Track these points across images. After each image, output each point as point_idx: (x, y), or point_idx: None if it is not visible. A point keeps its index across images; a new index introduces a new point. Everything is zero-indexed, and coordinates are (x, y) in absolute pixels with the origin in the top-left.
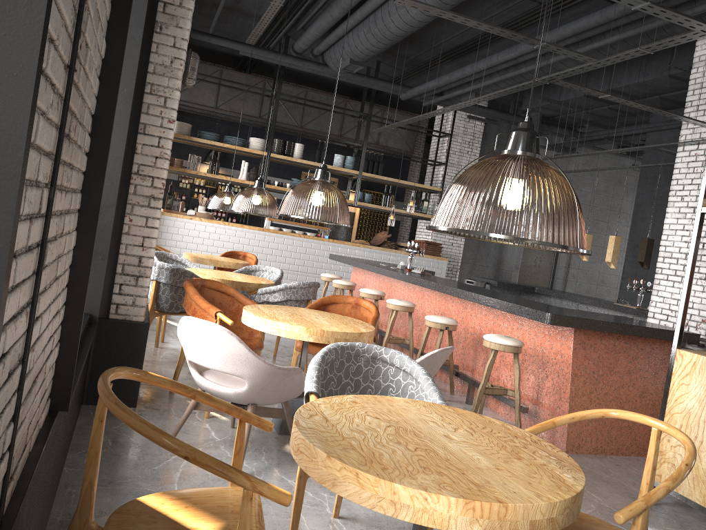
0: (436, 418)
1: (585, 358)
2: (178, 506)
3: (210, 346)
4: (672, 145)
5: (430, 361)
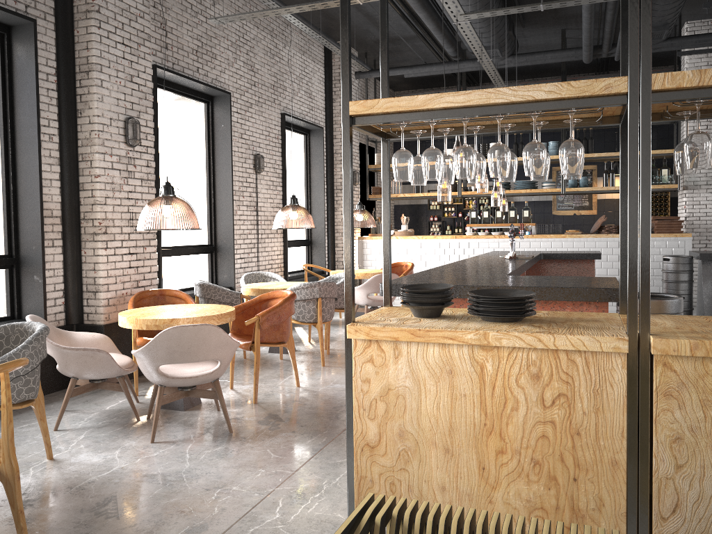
0: None
1: None
2: None
3: None
4: None
5: (168, 338)
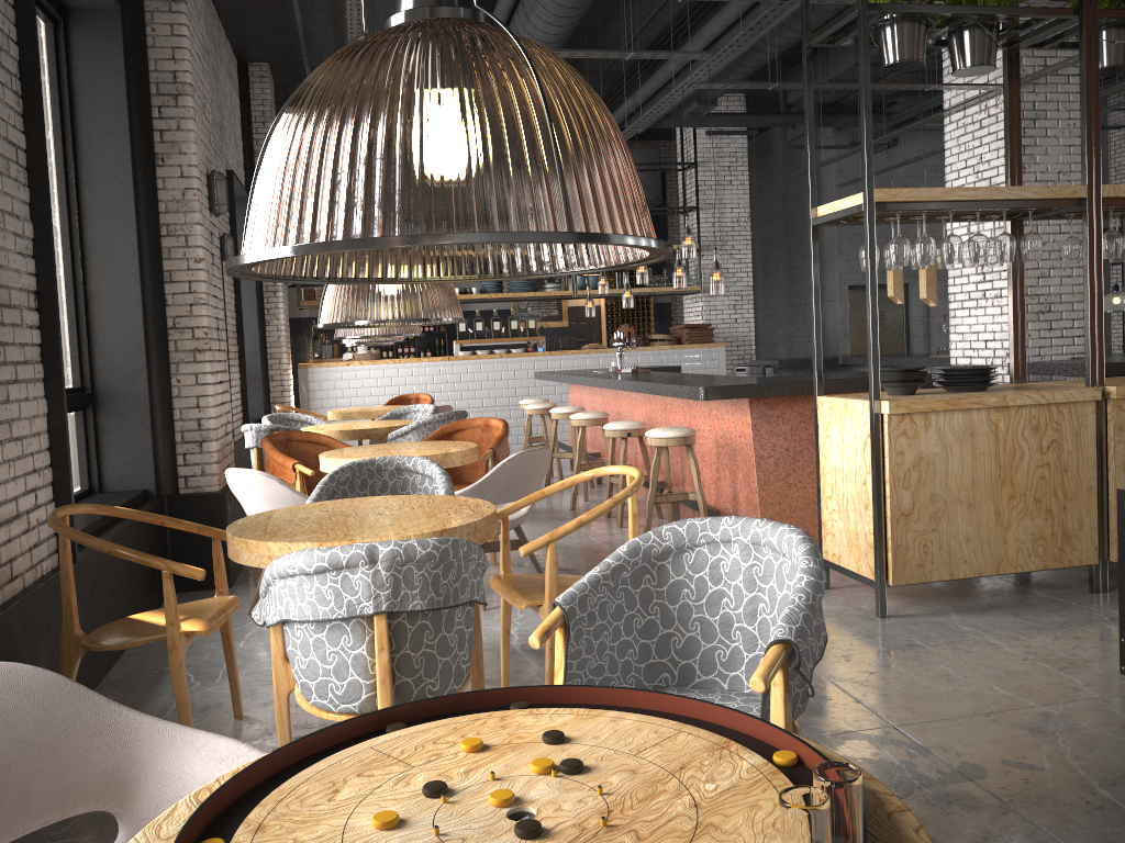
0: (395, 504)
1: (771, 434)
2: (157, 614)
3: (256, 494)
4: (935, 118)
5: (511, 468)
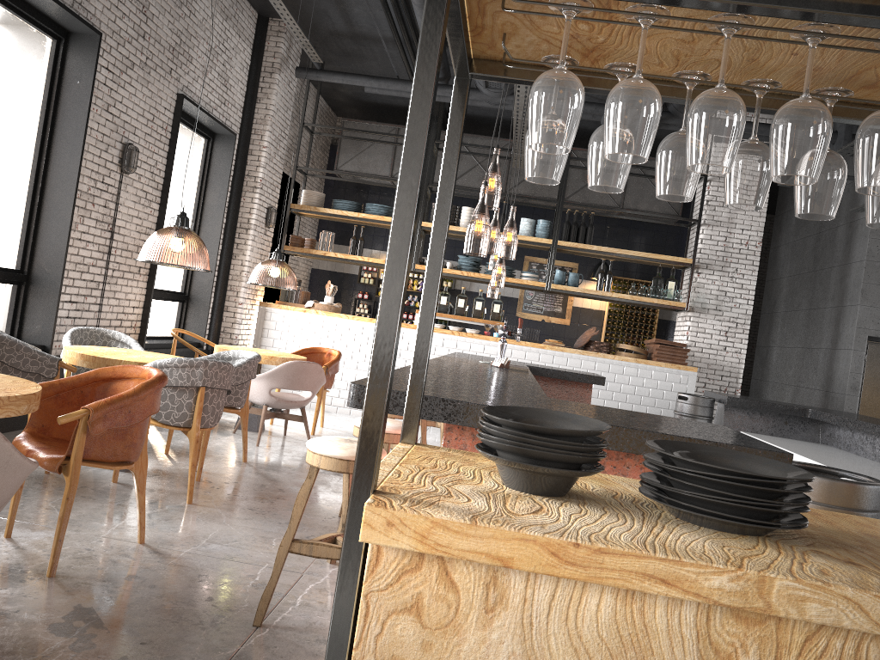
0: None
1: None
2: None
3: None
4: None
5: None
